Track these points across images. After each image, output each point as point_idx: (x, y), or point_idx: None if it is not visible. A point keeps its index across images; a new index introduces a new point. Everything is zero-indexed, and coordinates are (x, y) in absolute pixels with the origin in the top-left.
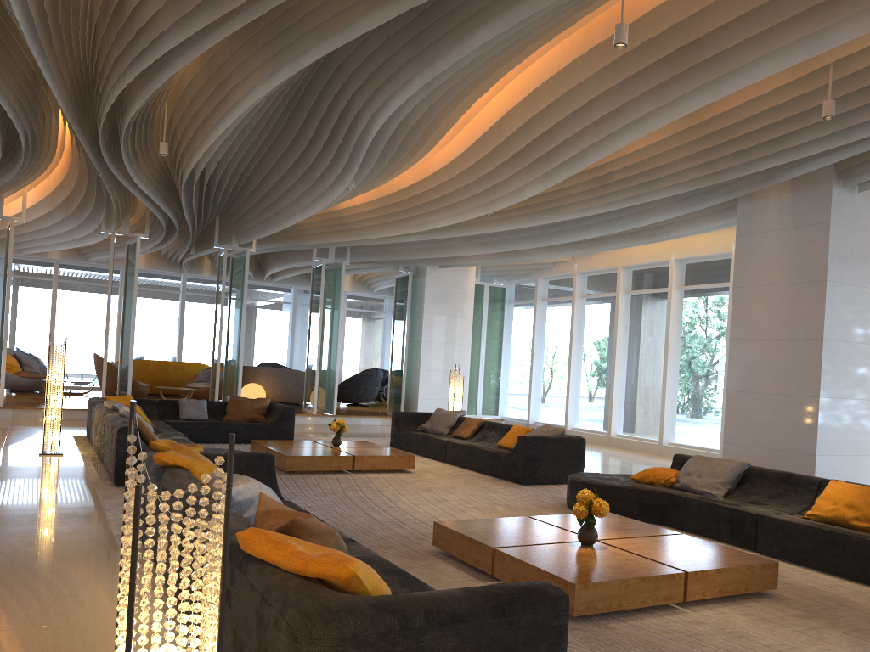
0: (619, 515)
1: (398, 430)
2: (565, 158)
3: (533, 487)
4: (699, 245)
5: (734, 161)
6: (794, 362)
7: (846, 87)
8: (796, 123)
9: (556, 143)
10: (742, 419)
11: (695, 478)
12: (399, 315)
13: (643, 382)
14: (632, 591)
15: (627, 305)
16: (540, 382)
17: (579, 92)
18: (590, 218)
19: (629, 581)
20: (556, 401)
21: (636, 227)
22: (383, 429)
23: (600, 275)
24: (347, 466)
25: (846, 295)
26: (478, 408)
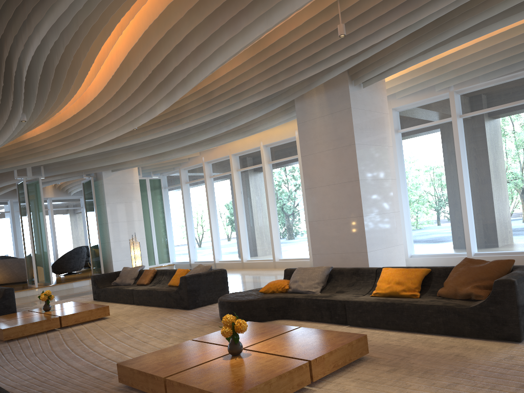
0: (256, 322)
1: (97, 288)
2: (178, 81)
3: (197, 310)
4: (276, 135)
5: (288, 74)
6: (345, 197)
7: (349, 15)
8: (322, 44)
9: (169, 71)
10: (321, 238)
11: (300, 283)
12: (89, 207)
13: (257, 224)
14: (274, 388)
15: (239, 178)
16: (194, 236)
17: (178, 31)
18: (205, 125)
19: (271, 381)
20: (205, 246)
21: (235, 126)
22: (90, 288)
23: (219, 162)
24: (56, 325)
25: (367, 151)
26: (156, 260)
